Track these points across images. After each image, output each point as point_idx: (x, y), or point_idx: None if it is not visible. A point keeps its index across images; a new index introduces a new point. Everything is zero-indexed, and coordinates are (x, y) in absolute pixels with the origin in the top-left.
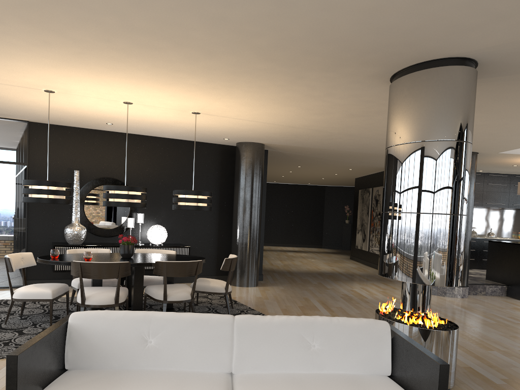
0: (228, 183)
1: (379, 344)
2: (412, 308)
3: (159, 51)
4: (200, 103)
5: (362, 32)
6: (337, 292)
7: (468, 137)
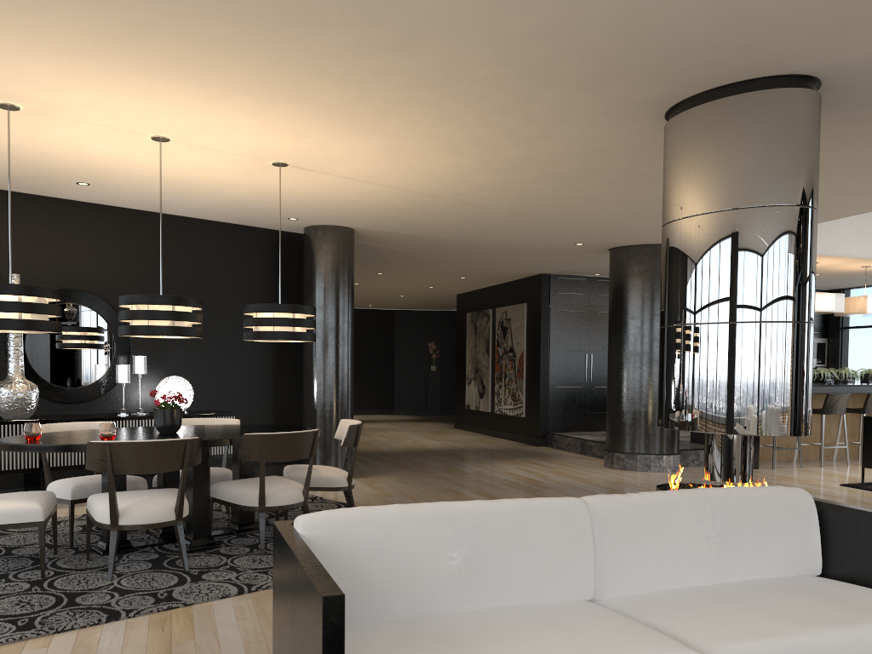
0: (290, 299)
1: (805, 525)
2: (735, 476)
3: (315, 30)
4: (305, 144)
5: (700, 19)
6: (490, 478)
7: (817, 202)
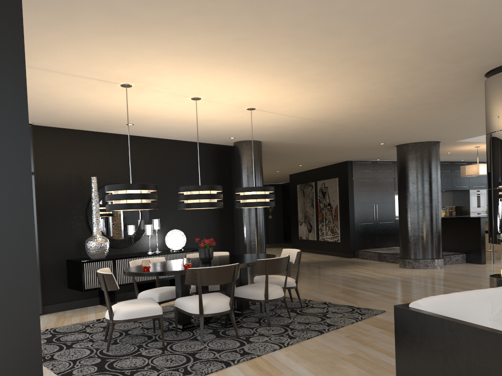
0: (226, 183)
1: None
2: None
3: (332, 38)
4: (274, 97)
5: None
6: (343, 277)
7: None
